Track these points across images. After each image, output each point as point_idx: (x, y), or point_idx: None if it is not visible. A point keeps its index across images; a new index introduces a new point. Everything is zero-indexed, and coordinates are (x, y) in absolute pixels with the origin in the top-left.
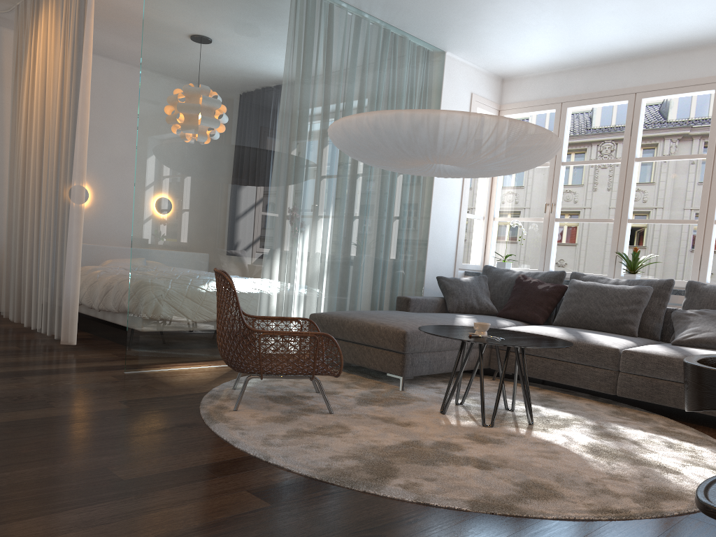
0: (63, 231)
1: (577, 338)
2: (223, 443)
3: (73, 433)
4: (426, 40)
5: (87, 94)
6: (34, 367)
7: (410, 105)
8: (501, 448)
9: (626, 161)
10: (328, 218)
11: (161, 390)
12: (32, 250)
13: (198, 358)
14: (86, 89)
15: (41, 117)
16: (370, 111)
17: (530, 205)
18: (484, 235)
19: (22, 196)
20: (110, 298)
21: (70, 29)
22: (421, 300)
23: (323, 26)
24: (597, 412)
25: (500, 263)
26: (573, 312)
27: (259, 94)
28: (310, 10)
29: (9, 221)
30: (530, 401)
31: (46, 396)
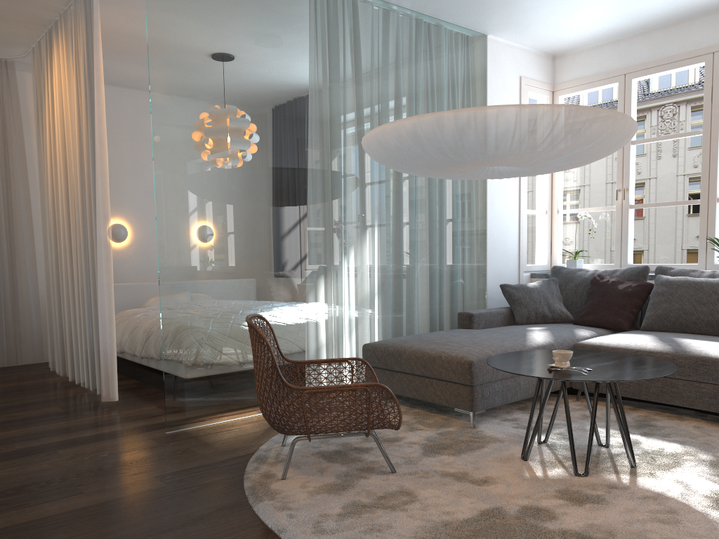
0: (94, 281)
1: (674, 349)
2: (267, 533)
3: (98, 533)
4: (463, 25)
5: (103, 133)
6: (71, 435)
7: (453, 99)
8: (603, 511)
9: (709, 131)
10: (373, 236)
11: (203, 455)
12: (69, 301)
13: (245, 406)
14: (101, 128)
15: (64, 161)
16: (408, 112)
17: (589, 180)
18: (549, 231)
19: (54, 245)
20: (152, 345)
21: (81, 66)
22: (486, 314)
23: (347, 26)
24: (710, 439)
25: (571, 261)
26: (664, 314)
27: (284, 110)
28: (332, 10)
29: (46, 271)
30: (629, 438)
31: (77, 477)
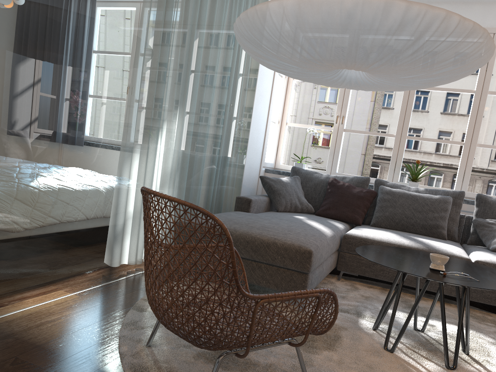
0: None
1: (426, 247)
2: None
3: None
4: None
5: None
6: None
7: (250, 5)
8: None
9: None
10: (185, 114)
11: (49, 369)
12: None
13: (57, 287)
14: None
15: None
16: (224, 3)
17: None
18: (278, 137)
19: None
20: None
21: None
22: (258, 200)
23: None
24: None
25: (298, 164)
26: (390, 216)
27: None
28: None
29: None
30: (463, 329)
31: None
